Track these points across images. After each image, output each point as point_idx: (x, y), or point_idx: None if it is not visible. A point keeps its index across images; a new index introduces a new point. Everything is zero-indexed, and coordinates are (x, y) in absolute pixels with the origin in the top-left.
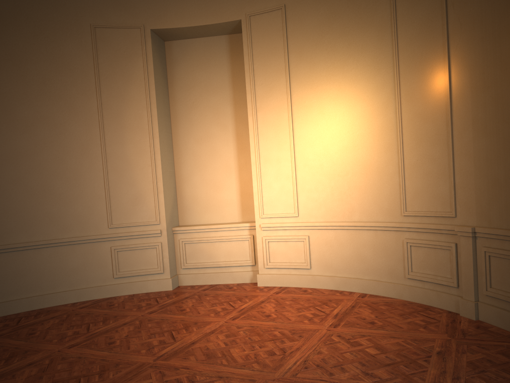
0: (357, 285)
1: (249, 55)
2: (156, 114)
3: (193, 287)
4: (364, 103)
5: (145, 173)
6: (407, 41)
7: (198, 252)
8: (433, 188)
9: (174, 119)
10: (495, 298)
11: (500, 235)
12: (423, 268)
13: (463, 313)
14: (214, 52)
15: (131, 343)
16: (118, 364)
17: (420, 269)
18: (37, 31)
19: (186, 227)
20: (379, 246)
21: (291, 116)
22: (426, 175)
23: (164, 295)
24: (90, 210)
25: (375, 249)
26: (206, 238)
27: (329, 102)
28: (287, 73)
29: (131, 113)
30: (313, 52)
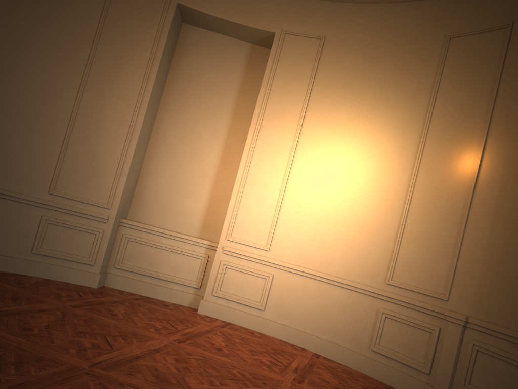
0: (311, 343)
1: (272, 70)
2: (150, 91)
3: (121, 292)
4: (378, 160)
5: (114, 147)
6: (442, 114)
7: (141, 255)
8: (429, 265)
9: (163, 104)
10: None
11: (497, 332)
12: (393, 343)
13: None
14: (231, 54)
15: (55, 336)
16: (40, 358)
17: (389, 344)
18: None
19: (136, 222)
20: (350, 307)
21: (296, 146)
22: (425, 250)
23: (88, 292)
24: (34, 165)
25: (344, 309)
26: (155, 242)
27: (340, 146)
28: (305, 102)
29: (123, 79)
30: (339, 92)
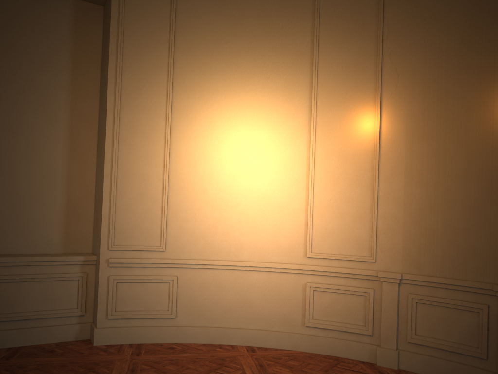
0: (239, 336)
1: (119, 35)
2: None
3: None
4: (269, 129)
5: None
6: (329, 76)
7: None
8: (348, 230)
9: None
10: (420, 345)
11: (434, 282)
12: (327, 314)
13: (382, 362)
14: (50, 14)
15: None
16: None
17: (324, 316)
18: None
19: None
20: (272, 290)
21: (170, 125)
22: (341, 216)
23: None
24: None
25: (267, 293)
26: (9, 275)
27: (223, 119)
28: (170, 71)
29: None
30: (208, 56)
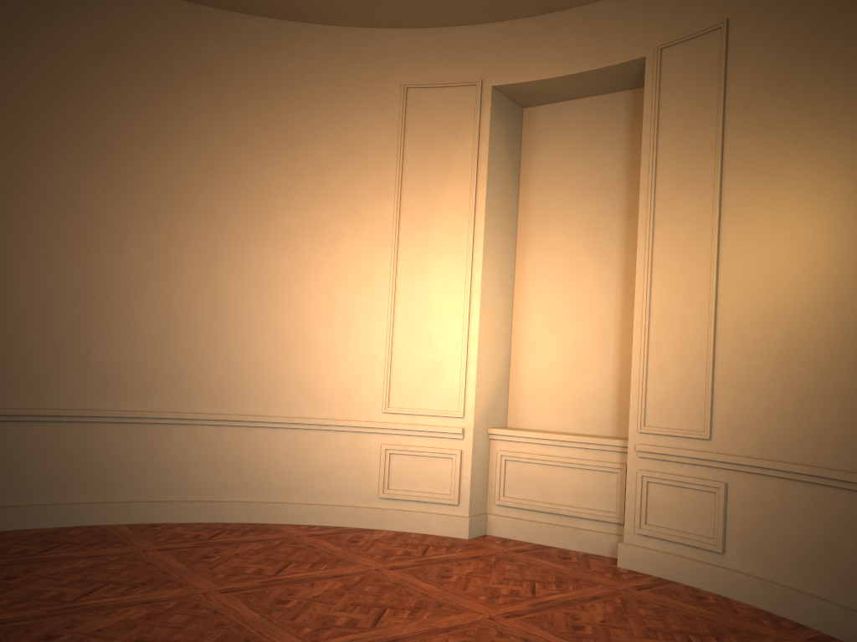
0: (815, 613)
1: (652, 121)
2: (482, 229)
3: (506, 541)
4: None
5: (451, 327)
6: None
7: (527, 480)
8: None
9: (521, 240)
10: None
11: None
12: None
13: None
14: (602, 122)
15: (308, 610)
16: (248, 640)
17: None
18: (324, 97)
19: (510, 430)
20: None
21: (717, 235)
22: None
23: (445, 545)
24: (359, 379)
25: None
26: (542, 456)
27: (795, 207)
28: (718, 150)
29: (443, 226)
30: (773, 105)
